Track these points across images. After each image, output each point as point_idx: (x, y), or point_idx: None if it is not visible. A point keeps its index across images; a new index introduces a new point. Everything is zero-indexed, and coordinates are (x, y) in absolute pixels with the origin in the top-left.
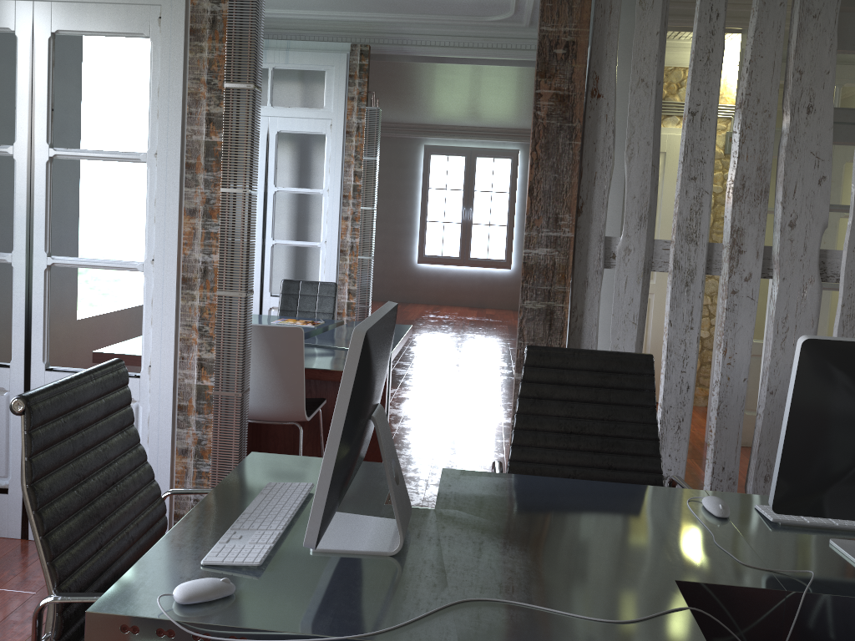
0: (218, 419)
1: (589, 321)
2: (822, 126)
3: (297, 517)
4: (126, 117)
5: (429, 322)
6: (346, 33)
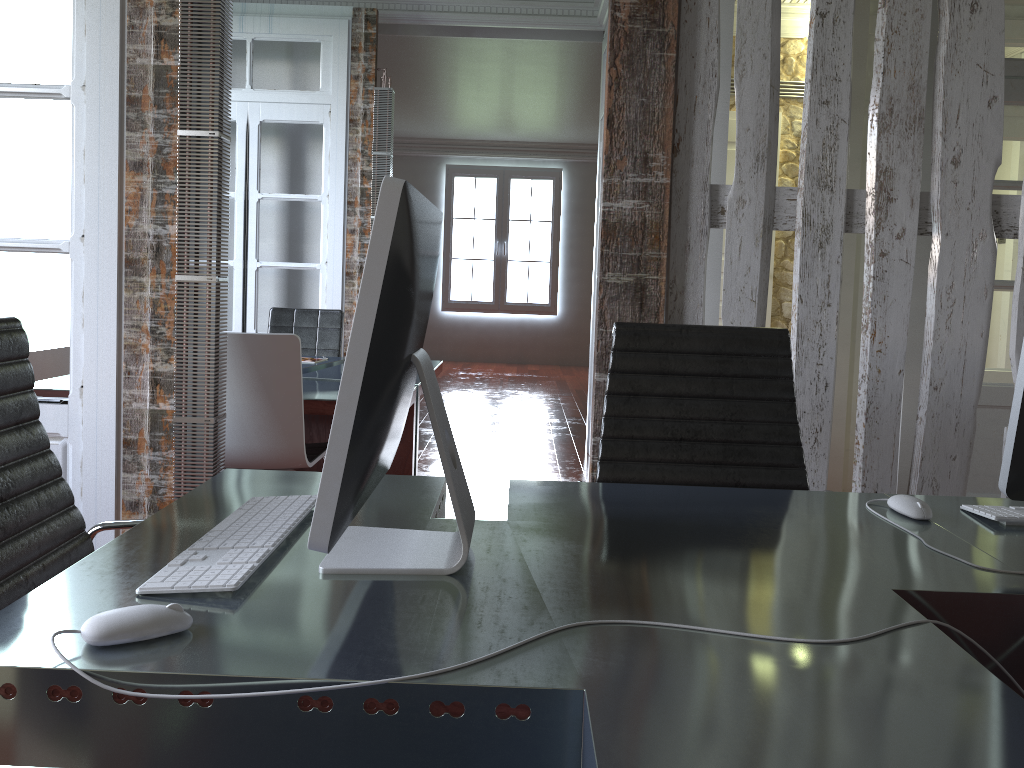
0: (181, 457)
1: (692, 300)
2: (990, 29)
3: (297, 536)
4: (40, 35)
5: (459, 379)
6: None
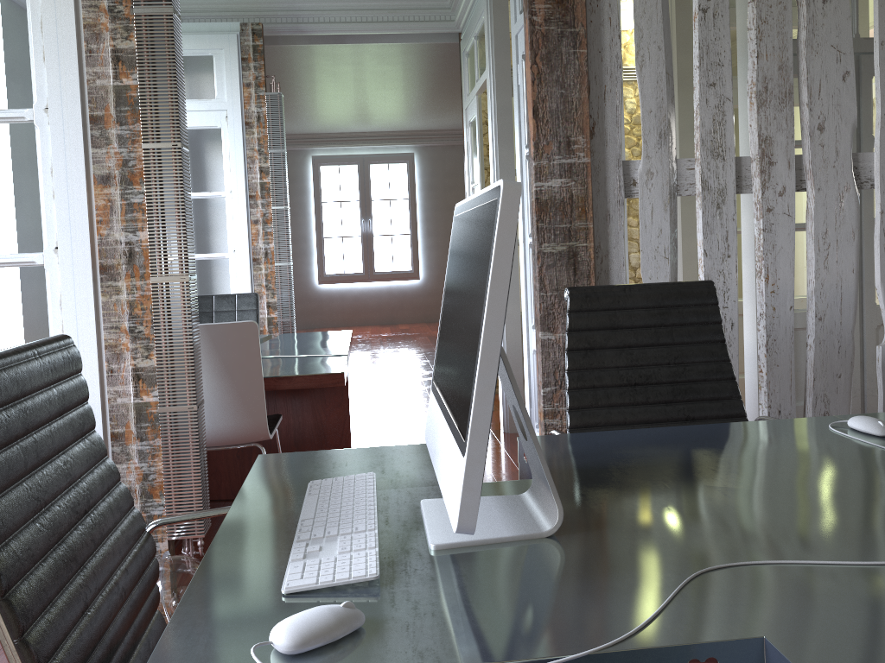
0: (168, 443)
1: (615, 261)
2: (839, 16)
3: (379, 515)
4: None
5: None
6: (231, 13)
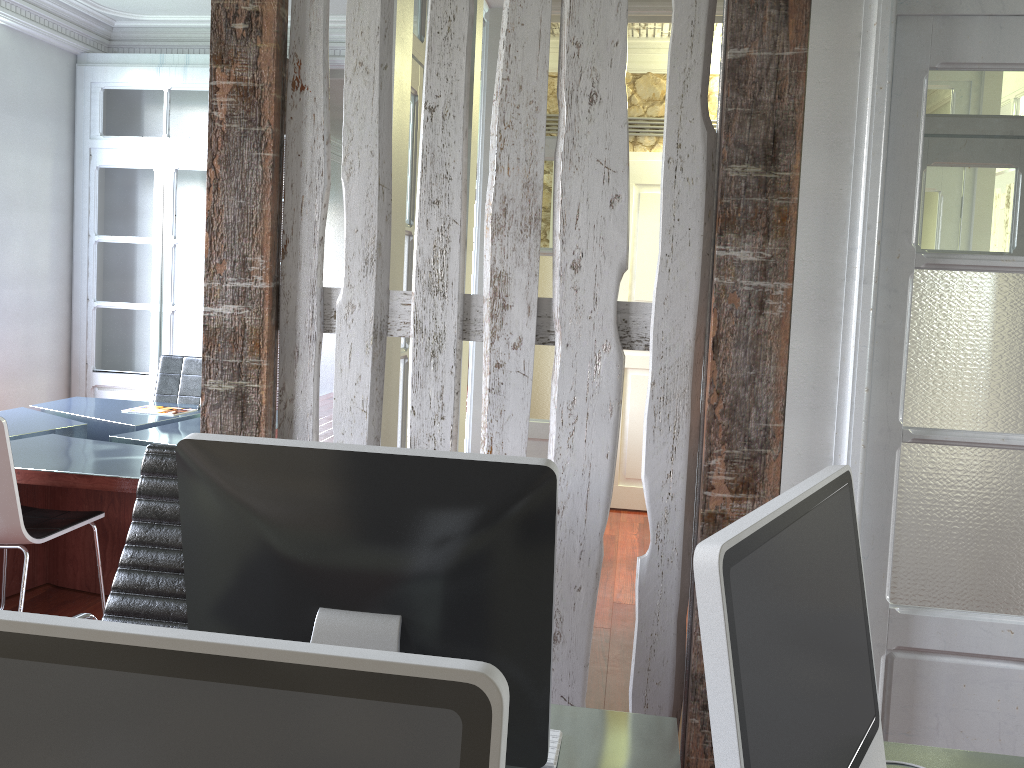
0: None
1: (302, 408)
2: (611, 122)
3: None
4: None
5: None
6: None
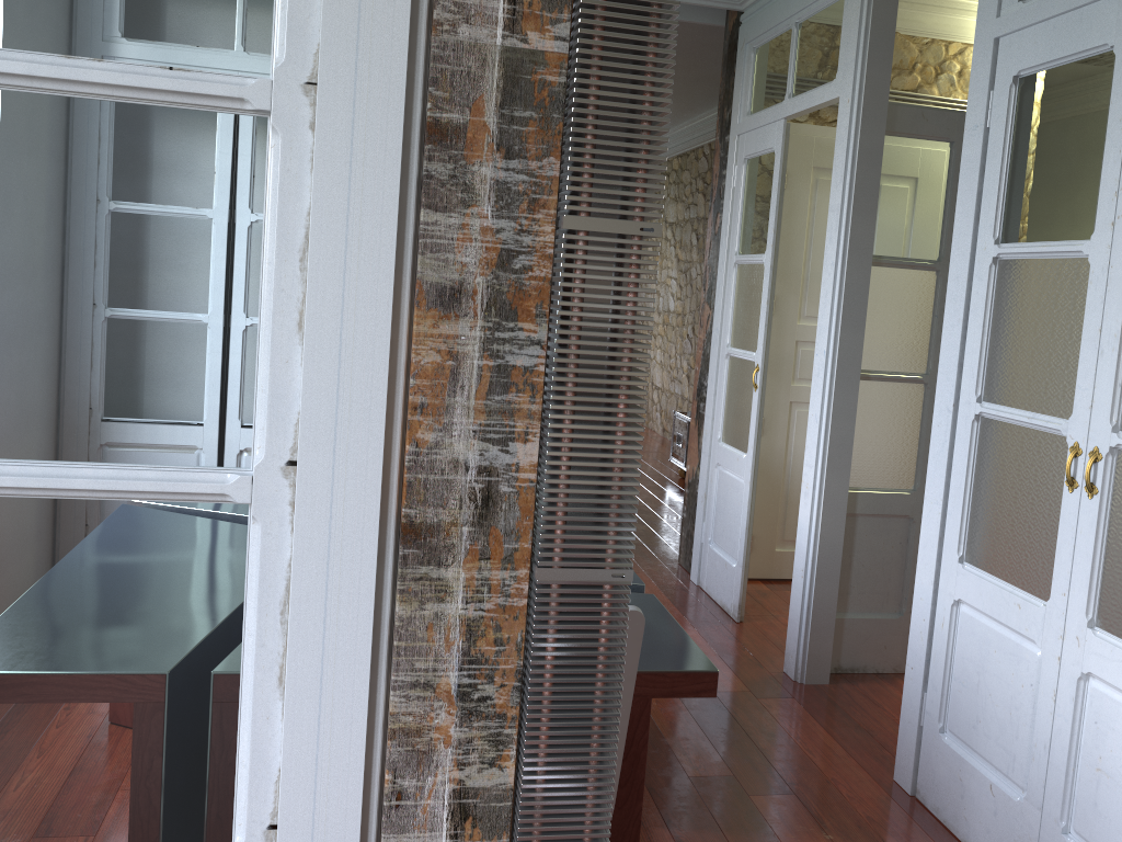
0: None
1: None
2: None
3: None
4: None
5: None
6: None
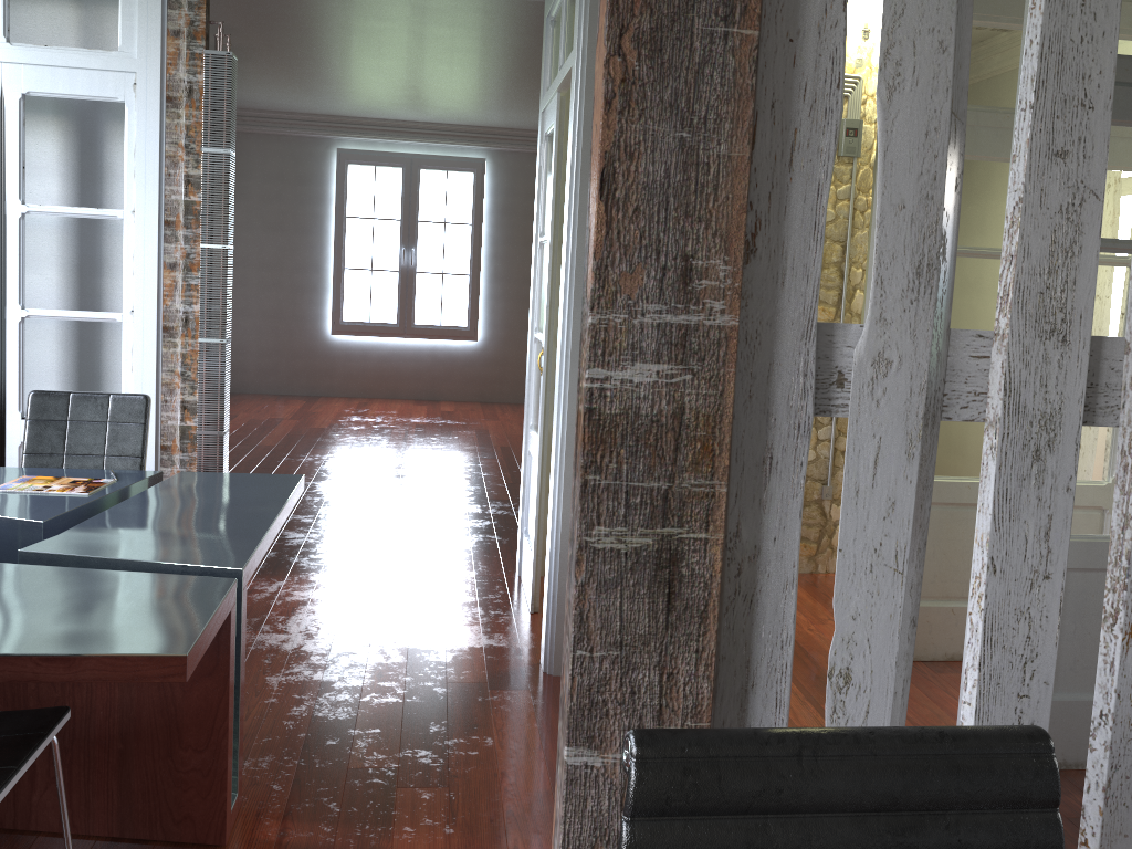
0: None
1: (774, 573)
2: None
3: None
4: None
5: (351, 431)
6: None
